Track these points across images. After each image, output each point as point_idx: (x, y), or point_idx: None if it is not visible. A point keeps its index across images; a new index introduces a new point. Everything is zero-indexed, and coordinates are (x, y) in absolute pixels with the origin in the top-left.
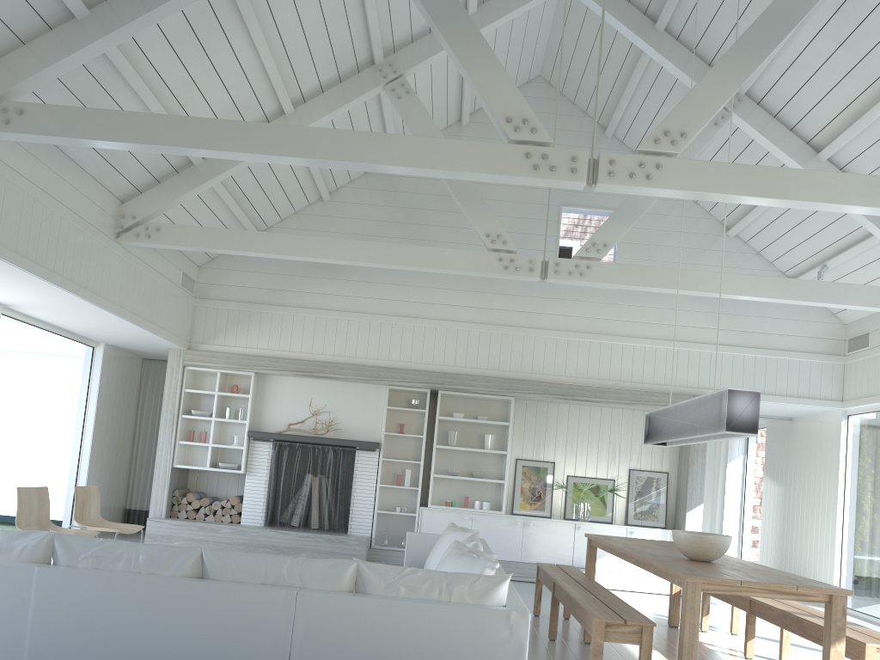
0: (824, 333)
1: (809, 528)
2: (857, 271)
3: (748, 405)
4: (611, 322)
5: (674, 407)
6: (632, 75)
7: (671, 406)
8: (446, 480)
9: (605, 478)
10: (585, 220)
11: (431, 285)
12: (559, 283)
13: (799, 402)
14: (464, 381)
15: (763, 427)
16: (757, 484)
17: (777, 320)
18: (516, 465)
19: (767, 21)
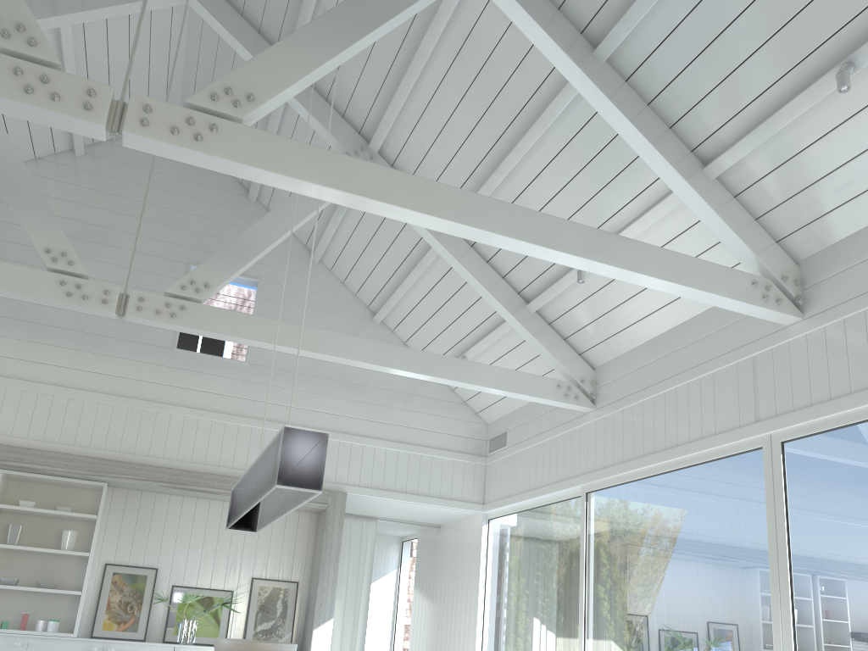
0: (467, 432)
1: (452, 645)
2: (494, 365)
3: (312, 450)
4: (240, 401)
5: (249, 471)
6: (268, 123)
7: (248, 470)
8: (2, 593)
9: (222, 588)
10: (244, 307)
11: (8, 334)
12: (145, 324)
13: (441, 503)
14: (37, 458)
15: (416, 537)
16: (411, 601)
17: (421, 415)
18: (105, 572)
19: (364, 3)
